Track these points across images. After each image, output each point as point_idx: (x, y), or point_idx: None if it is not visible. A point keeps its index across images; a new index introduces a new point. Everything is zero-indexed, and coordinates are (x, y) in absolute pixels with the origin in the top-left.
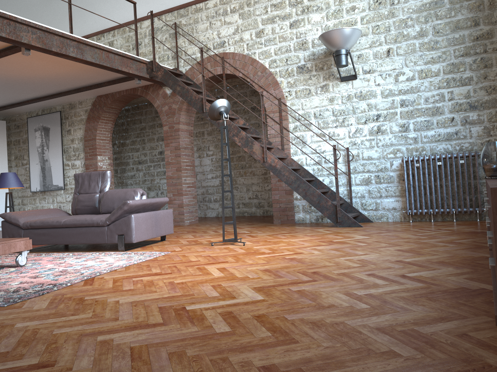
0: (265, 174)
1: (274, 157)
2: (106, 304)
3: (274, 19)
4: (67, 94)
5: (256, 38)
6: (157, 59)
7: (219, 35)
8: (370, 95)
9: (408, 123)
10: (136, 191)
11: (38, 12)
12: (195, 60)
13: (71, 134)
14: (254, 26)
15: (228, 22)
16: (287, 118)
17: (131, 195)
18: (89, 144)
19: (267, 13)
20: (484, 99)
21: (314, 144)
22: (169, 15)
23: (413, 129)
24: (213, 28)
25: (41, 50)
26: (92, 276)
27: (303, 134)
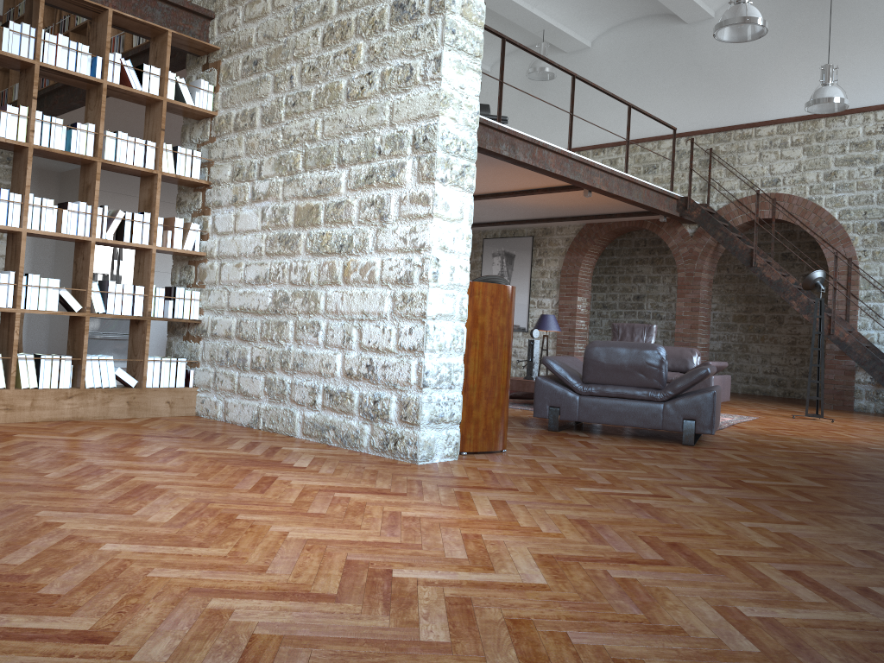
0: (793, 344)
1: (844, 330)
2: (796, 439)
3: (854, 161)
4: (559, 221)
5: (823, 181)
6: (678, 189)
7: (771, 171)
8: None
9: None
10: (694, 351)
11: (511, 110)
12: (734, 198)
13: (542, 266)
14: (823, 166)
15: (786, 157)
16: (857, 284)
17: (688, 355)
18: (567, 280)
19: (843, 152)
20: None
21: None
22: (702, 138)
23: None
24: (763, 161)
25: (603, 192)
26: (730, 424)
27: (878, 306)
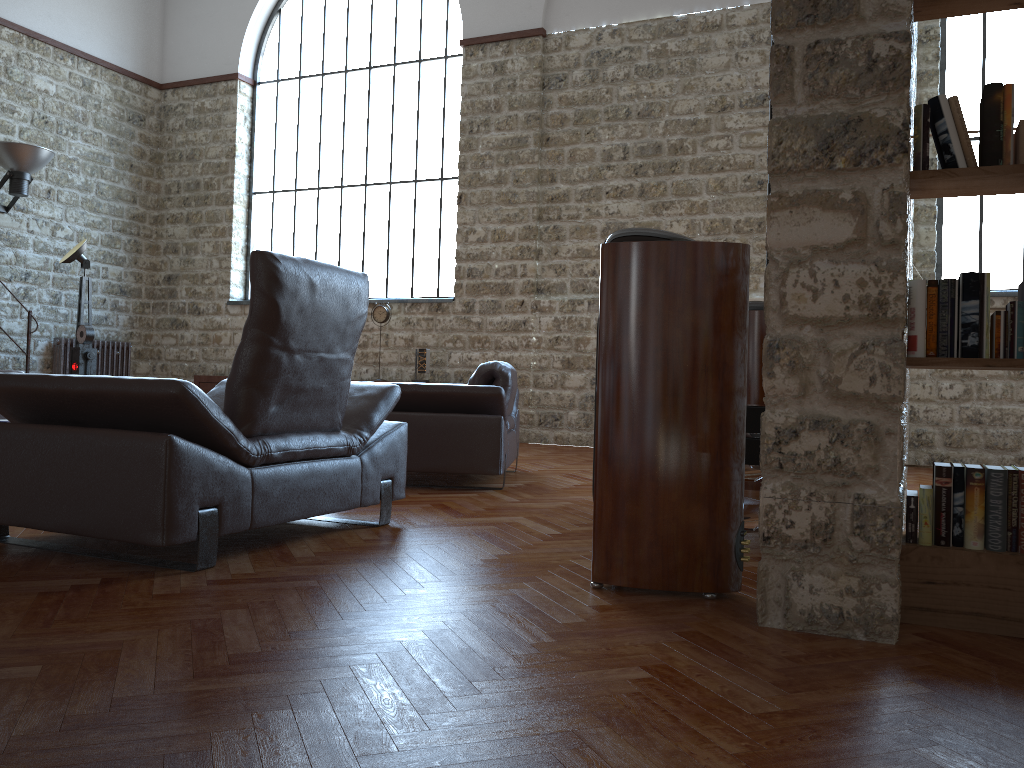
0: None
1: None
2: None
3: None
4: None
5: None
6: None
7: None
8: (20, 243)
9: (61, 294)
10: None
11: None
12: None
13: None
14: None
15: None
16: None
17: None
18: None
19: None
20: (133, 286)
21: None
22: None
23: (65, 303)
24: None
25: None
26: None
27: None
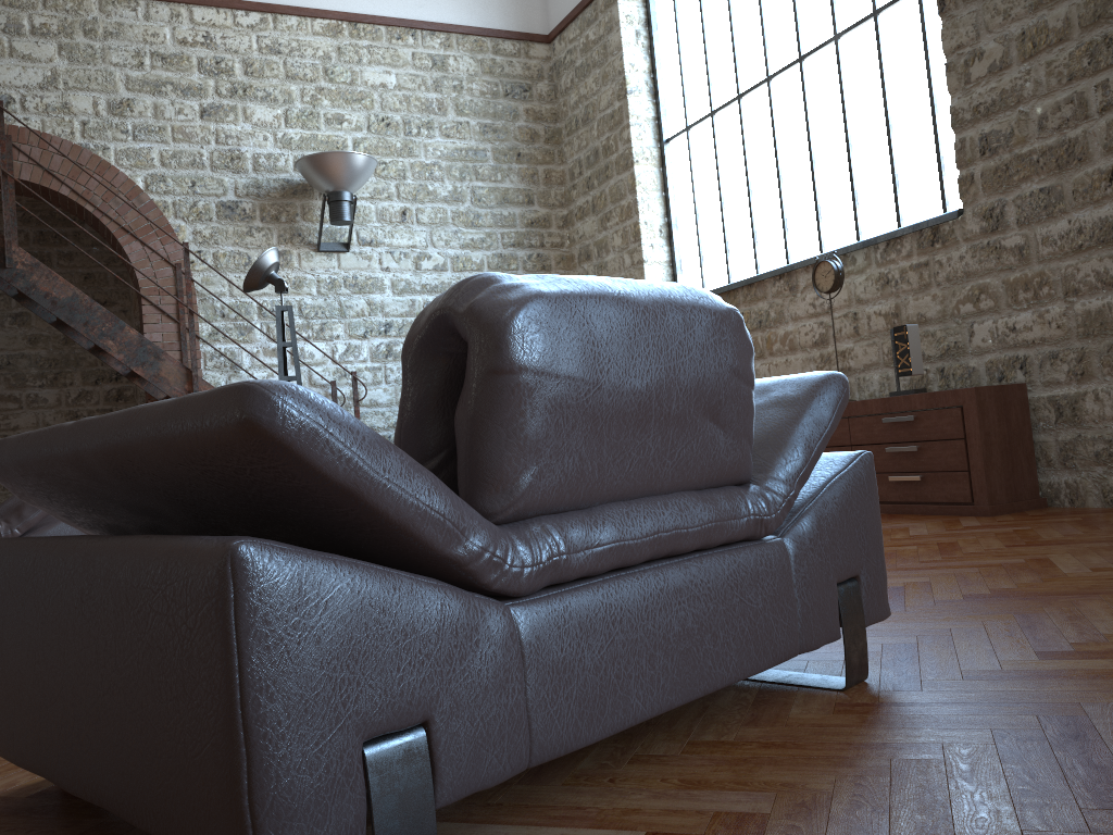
0: None
1: None
2: None
3: (163, 86)
4: None
5: (109, 116)
6: None
7: None
8: (372, 286)
9: None
10: None
11: None
12: None
13: None
14: (104, 87)
15: (24, 54)
16: (196, 311)
17: None
18: None
19: (141, 67)
20: None
21: (259, 371)
22: None
23: None
24: None
25: None
26: None
27: (234, 349)
